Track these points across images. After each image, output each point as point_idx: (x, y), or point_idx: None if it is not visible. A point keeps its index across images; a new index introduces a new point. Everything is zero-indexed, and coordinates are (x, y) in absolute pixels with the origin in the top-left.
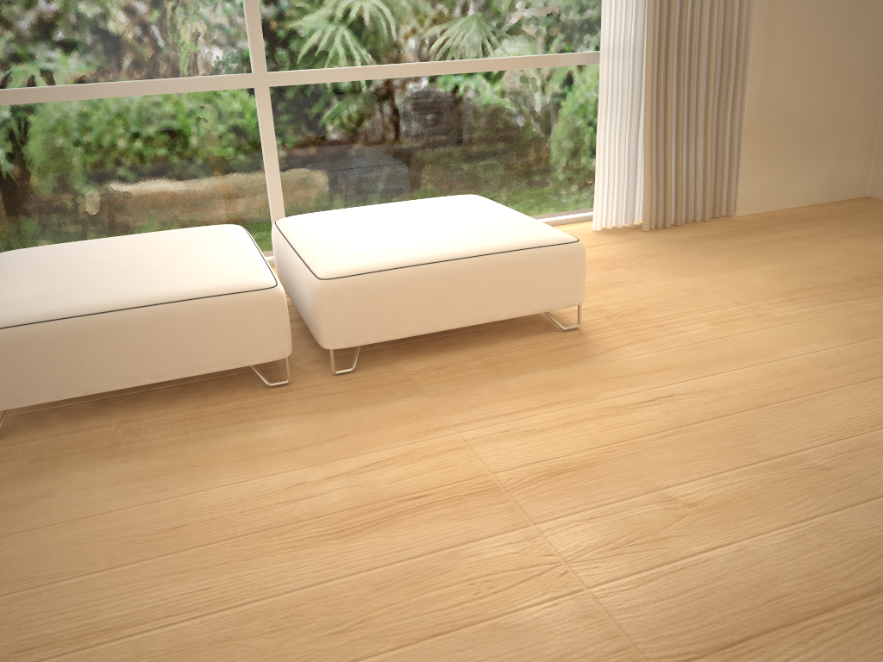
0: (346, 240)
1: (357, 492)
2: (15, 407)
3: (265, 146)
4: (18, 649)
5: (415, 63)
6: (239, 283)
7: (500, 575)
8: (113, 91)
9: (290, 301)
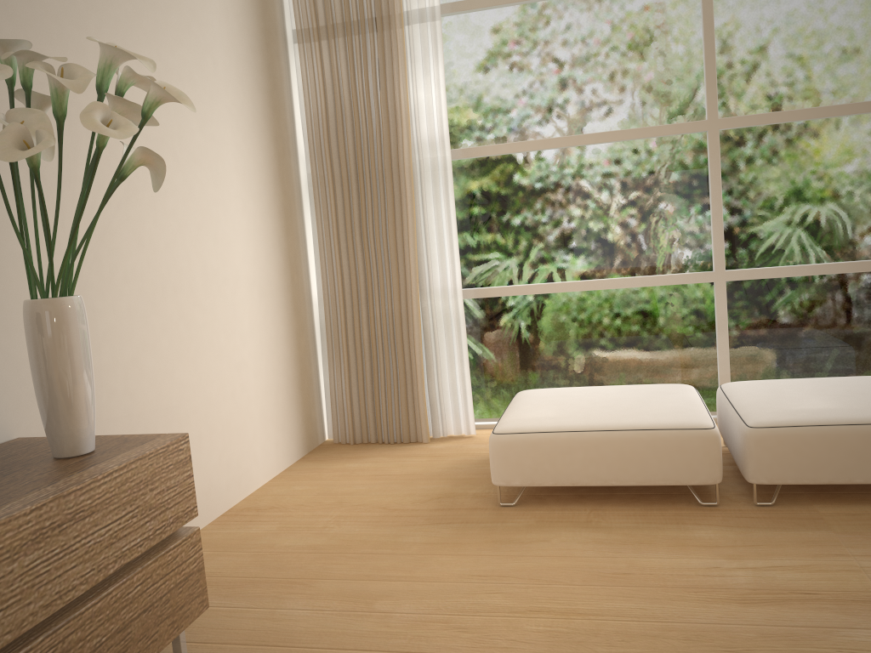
0: (776, 401)
1: (759, 580)
2: (529, 485)
3: (718, 326)
4: (530, 609)
5: (860, 261)
6: (685, 422)
7: (865, 652)
8: (608, 285)
9: (726, 450)
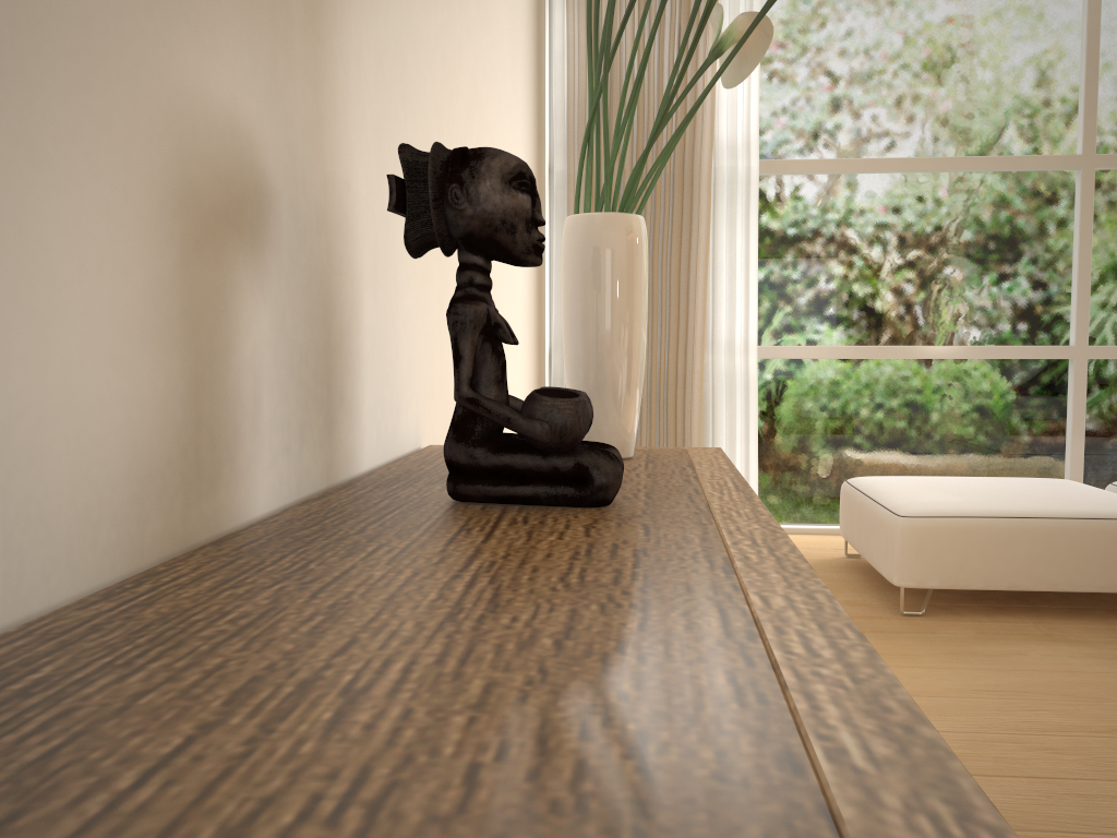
0: None
1: None
2: (949, 587)
3: (1073, 415)
4: (1114, 729)
5: None
6: None
7: None
8: (939, 353)
9: None
